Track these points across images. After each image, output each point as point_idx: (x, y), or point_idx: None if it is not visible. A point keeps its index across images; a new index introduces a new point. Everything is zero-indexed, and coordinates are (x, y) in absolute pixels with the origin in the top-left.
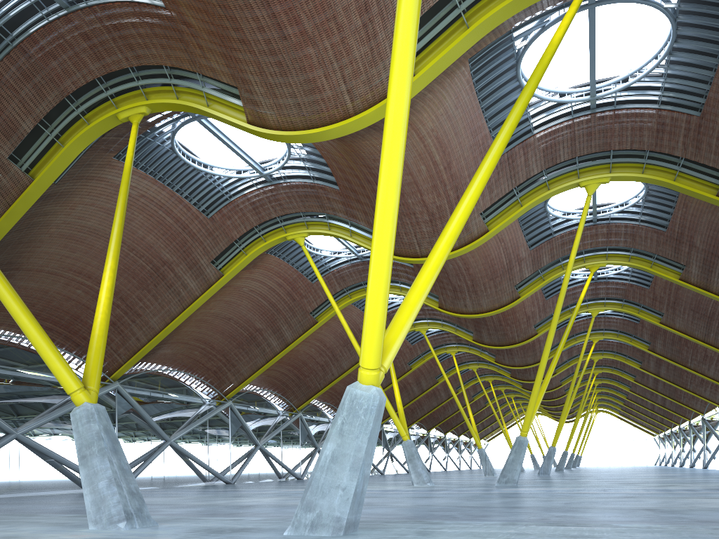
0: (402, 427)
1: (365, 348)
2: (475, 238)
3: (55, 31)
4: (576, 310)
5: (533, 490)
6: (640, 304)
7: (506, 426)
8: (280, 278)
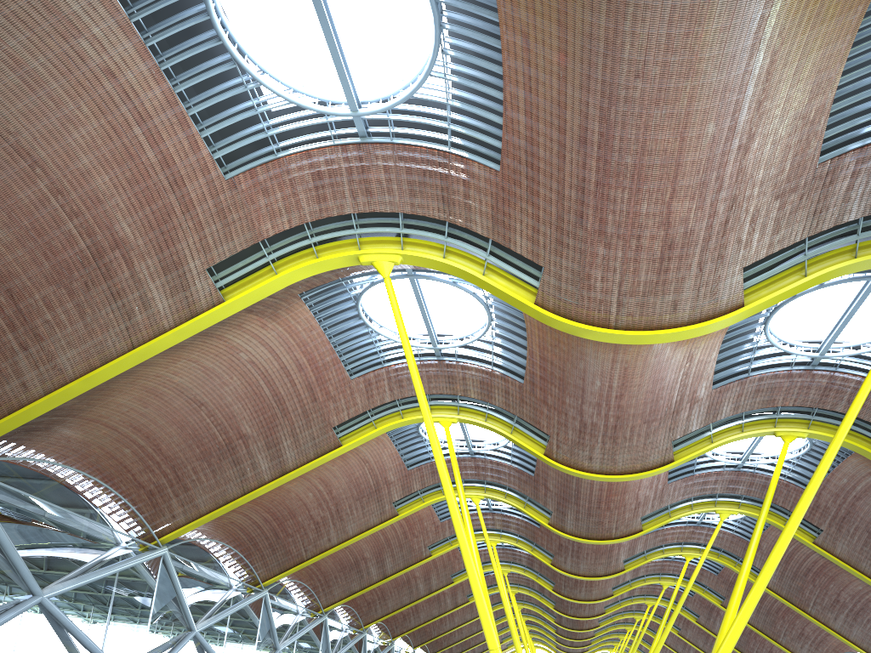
0: (495, 633)
1: None
2: (718, 314)
3: None
4: (772, 491)
5: None
6: (789, 513)
7: None
8: (304, 356)
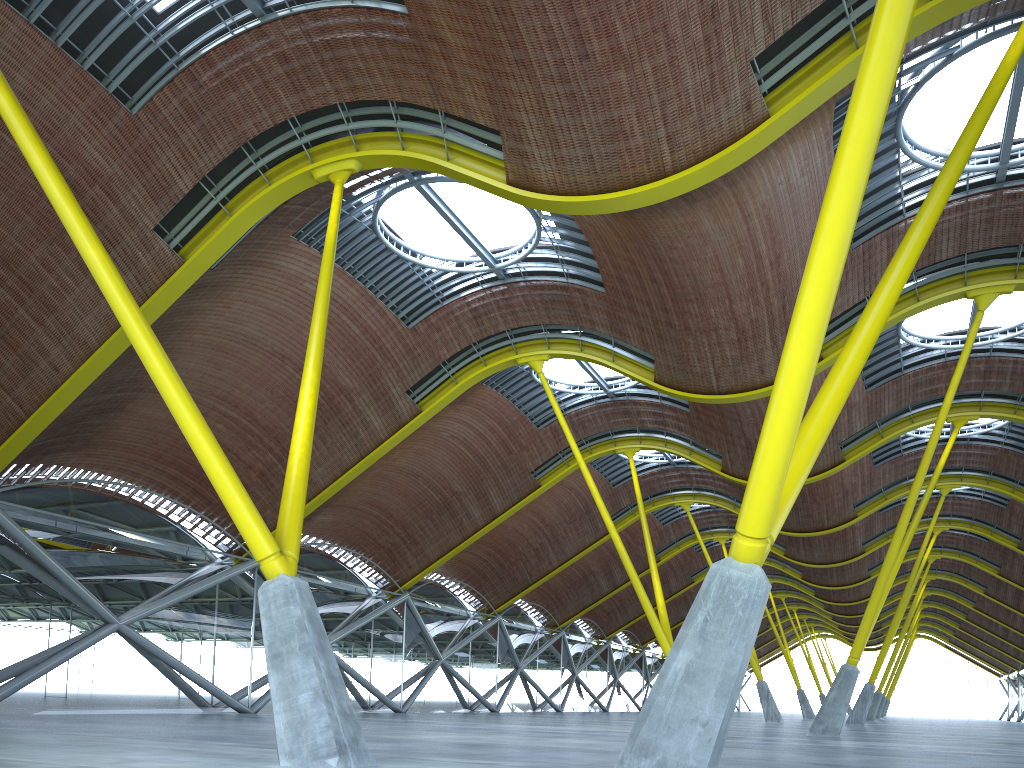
0: (667, 642)
1: (752, 504)
2: None
3: (240, 50)
4: (933, 482)
5: (880, 745)
6: (1017, 480)
7: (779, 651)
8: (494, 421)
